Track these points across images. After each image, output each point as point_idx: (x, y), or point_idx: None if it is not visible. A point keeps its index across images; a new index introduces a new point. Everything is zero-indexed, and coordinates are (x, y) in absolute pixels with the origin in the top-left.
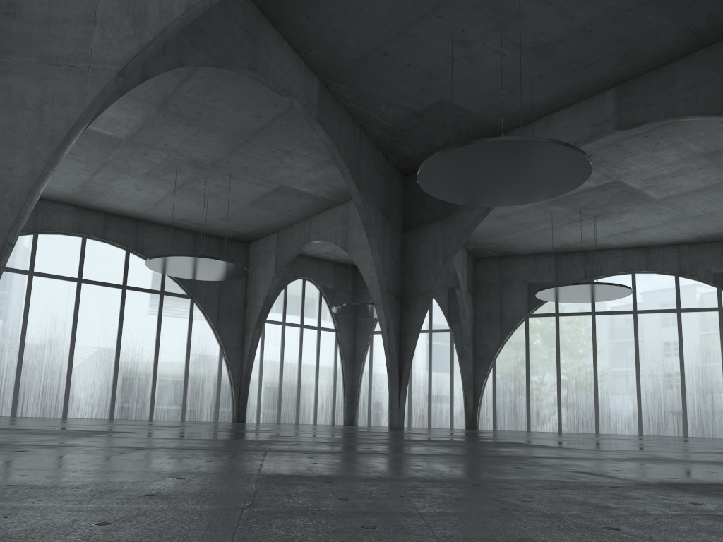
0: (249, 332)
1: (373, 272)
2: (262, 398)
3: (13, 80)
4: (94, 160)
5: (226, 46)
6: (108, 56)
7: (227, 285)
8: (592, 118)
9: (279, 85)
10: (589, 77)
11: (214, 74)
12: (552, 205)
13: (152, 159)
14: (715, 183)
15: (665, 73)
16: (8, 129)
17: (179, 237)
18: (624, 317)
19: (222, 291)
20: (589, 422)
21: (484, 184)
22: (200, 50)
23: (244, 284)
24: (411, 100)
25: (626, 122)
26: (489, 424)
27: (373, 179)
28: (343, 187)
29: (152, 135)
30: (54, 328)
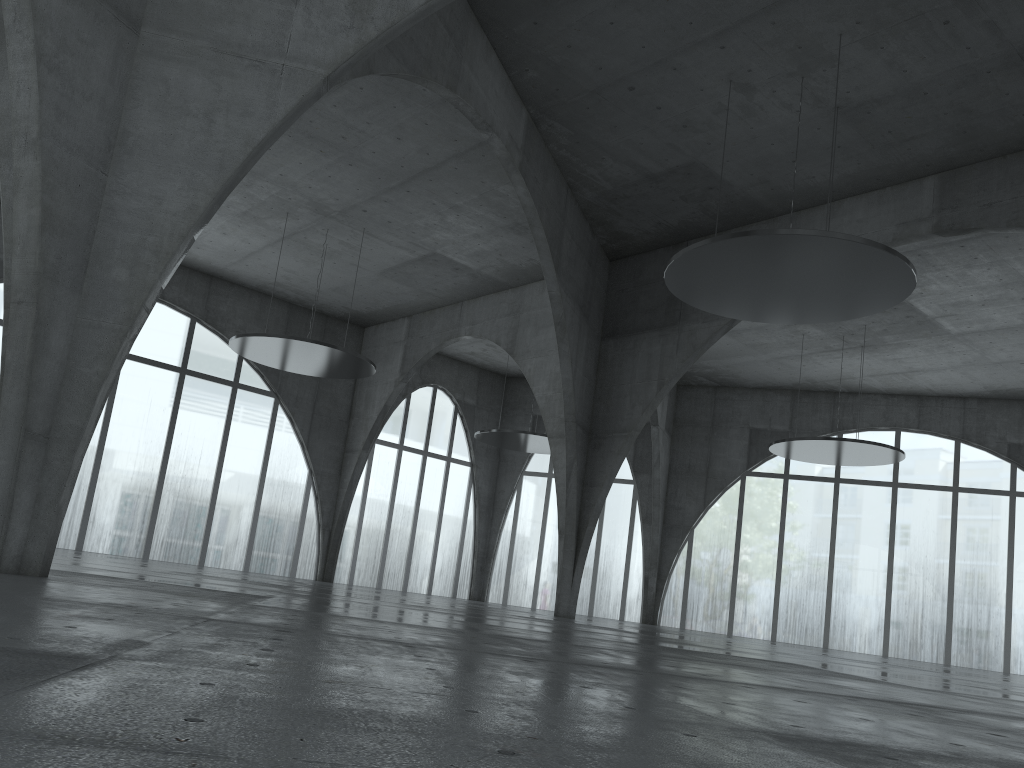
0: (353, 454)
1: (551, 391)
2: (359, 550)
3: (174, 70)
4: None
5: (424, 52)
6: (312, 53)
7: (328, 384)
8: (899, 213)
9: (481, 115)
10: (906, 157)
11: (378, 86)
12: (806, 325)
13: (256, 194)
14: None
15: (1013, 165)
16: (161, 142)
17: (268, 308)
18: (879, 490)
19: (319, 391)
20: (815, 631)
21: (757, 290)
22: (393, 53)
23: (352, 384)
24: (649, 157)
25: (950, 225)
26: (675, 619)
27: (574, 261)
28: (520, 265)
29: (266, 160)
30: None
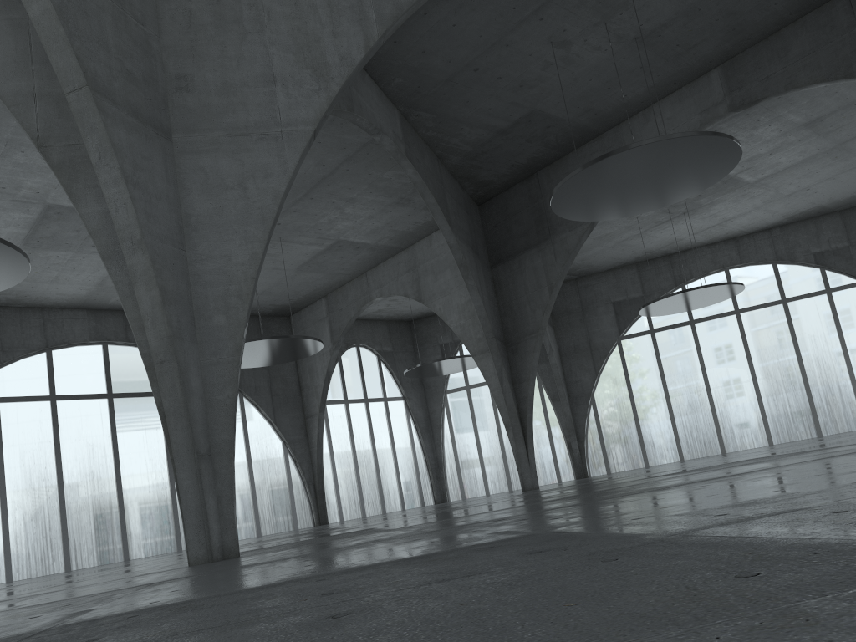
0: (313, 418)
1: (463, 320)
2: (340, 492)
3: (205, 159)
4: None
5: None
6: (298, 116)
7: (276, 369)
8: (699, 104)
9: (373, 123)
10: (693, 60)
11: None
12: None
13: None
14: (814, 153)
15: (776, 43)
16: (214, 214)
17: None
18: (726, 319)
19: (271, 377)
20: (712, 443)
21: (622, 194)
22: None
23: (294, 364)
24: (497, 117)
25: (741, 102)
26: (601, 468)
27: (458, 213)
28: (408, 230)
29: None
30: (93, 457)
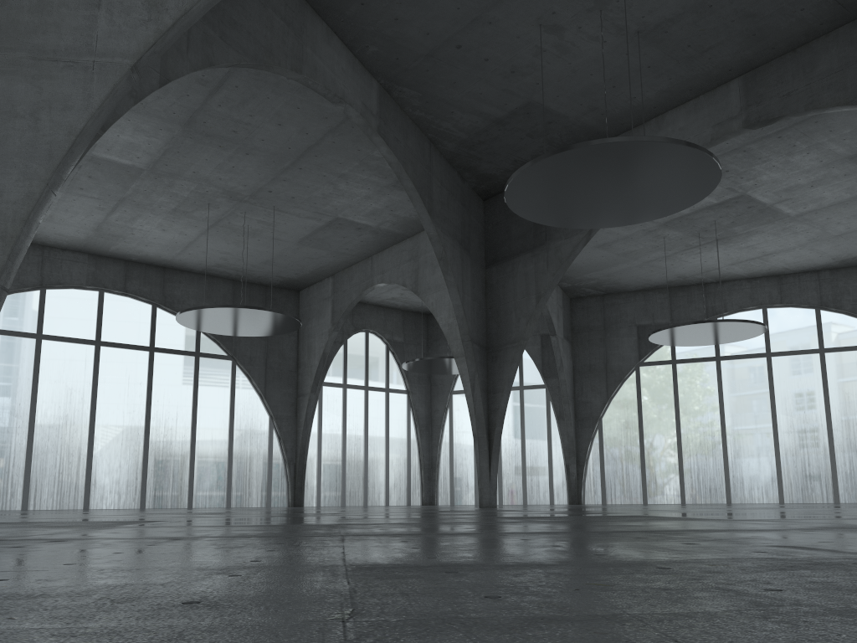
0: (304, 397)
1: (452, 318)
2: (322, 476)
3: None
4: (109, 196)
5: (264, 42)
6: (117, 47)
7: (275, 342)
8: (713, 116)
9: (331, 90)
10: (709, 66)
11: (250, 82)
12: (664, 229)
13: (179, 192)
14: None
15: (803, 56)
16: None
17: (215, 286)
18: (755, 361)
19: (269, 349)
20: (718, 490)
21: (588, 200)
22: (232, 46)
23: (295, 340)
24: (491, 104)
25: (757, 118)
26: (597, 497)
27: (447, 204)
28: (411, 216)
29: (178, 161)
30: (70, 402)
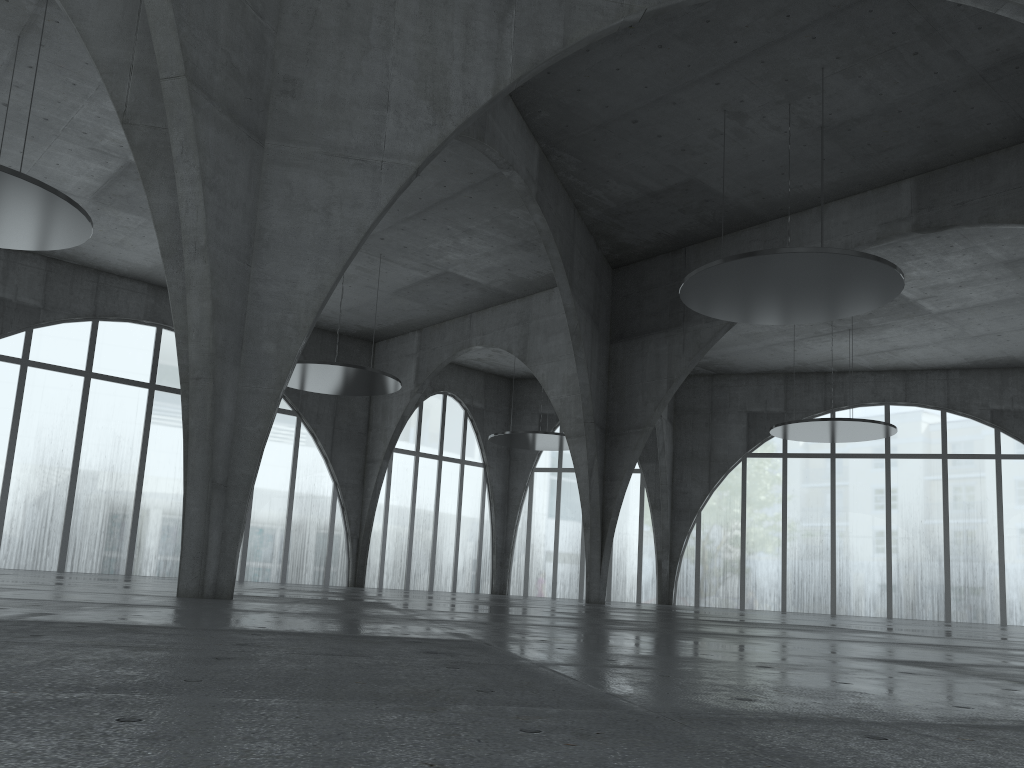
0: (374, 464)
1: (566, 394)
2: (386, 554)
3: (294, 174)
4: None
5: None
6: (404, 149)
7: (346, 399)
8: (881, 214)
9: (504, 157)
10: (885, 164)
11: None
12: None
13: None
14: (1011, 297)
15: (981, 166)
16: (290, 234)
17: None
18: (873, 462)
19: (338, 406)
20: (822, 599)
21: (762, 299)
22: None
23: (368, 398)
24: (650, 177)
25: (928, 224)
26: (690, 598)
27: (584, 274)
28: (528, 278)
29: None
30: (117, 451)
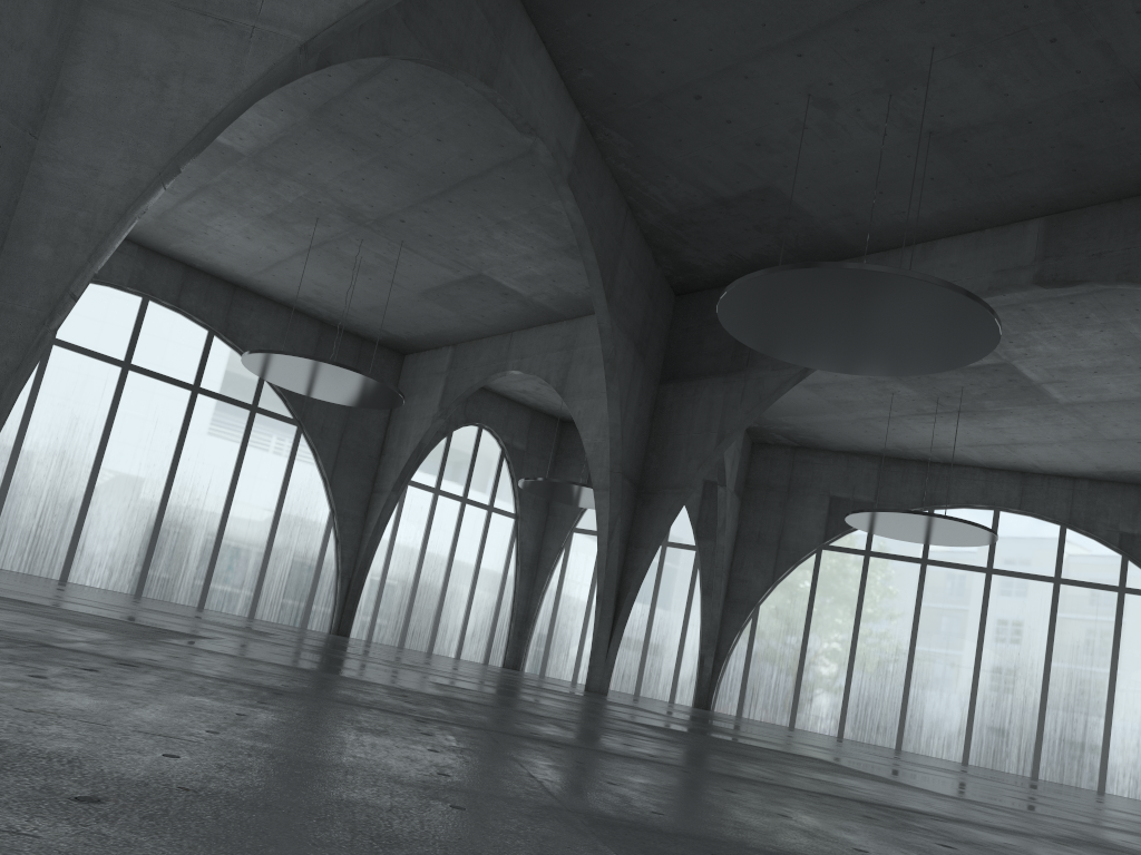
0: (381, 495)
1: (601, 438)
2: (382, 603)
3: (125, 24)
4: (188, 178)
5: (455, 37)
6: (288, 16)
7: (359, 415)
8: (998, 259)
9: (523, 116)
10: (1008, 195)
11: (415, 78)
12: (896, 383)
13: (282, 195)
14: None
15: (1129, 211)
16: (103, 105)
17: (297, 325)
18: (971, 575)
19: (349, 422)
20: (888, 729)
21: (822, 333)
22: (415, 35)
23: (386, 417)
24: (719, 178)
25: (1053, 276)
26: (732, 706)
27: (631, 291)
28: (576, 294)
29: (293, 156)
30: (72, 435)
